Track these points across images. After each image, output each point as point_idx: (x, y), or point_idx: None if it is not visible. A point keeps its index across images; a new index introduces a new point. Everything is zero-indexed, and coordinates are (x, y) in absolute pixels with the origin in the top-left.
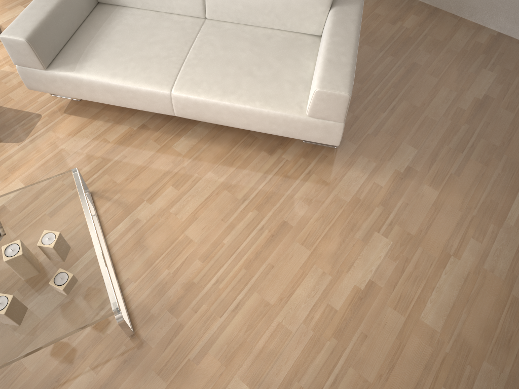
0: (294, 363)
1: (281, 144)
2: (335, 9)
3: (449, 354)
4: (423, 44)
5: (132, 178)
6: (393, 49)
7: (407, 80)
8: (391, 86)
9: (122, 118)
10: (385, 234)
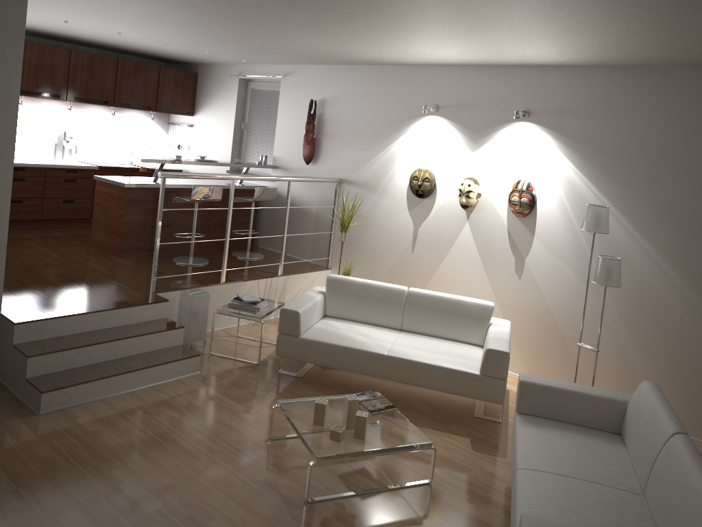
0: None
1: None
2: None
3: None
4: None
5: (448, 505)
6: None
7: None
8: None
9: None
10: None
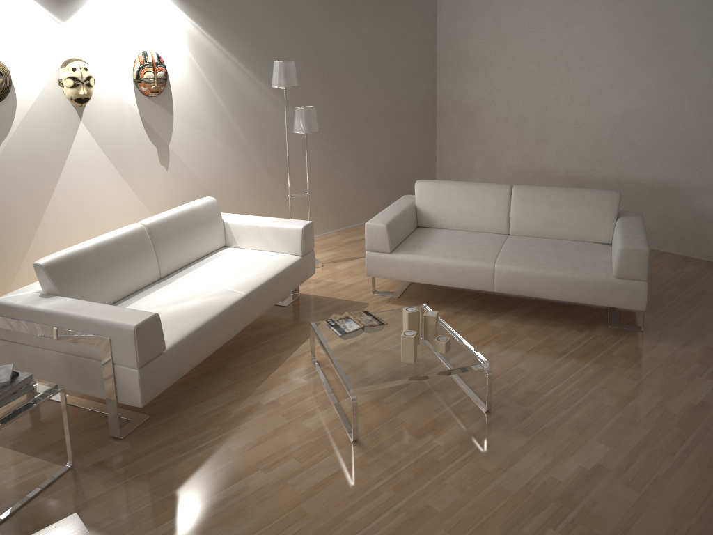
0: (644, 437)
1: (588, 326)
2: (621, 218)
3: None
4: (708, 280)
5: None
6: (678, 282)
7: (699, 299)
8: (684, 302)
9: (438, 307)
10: (708, 378)
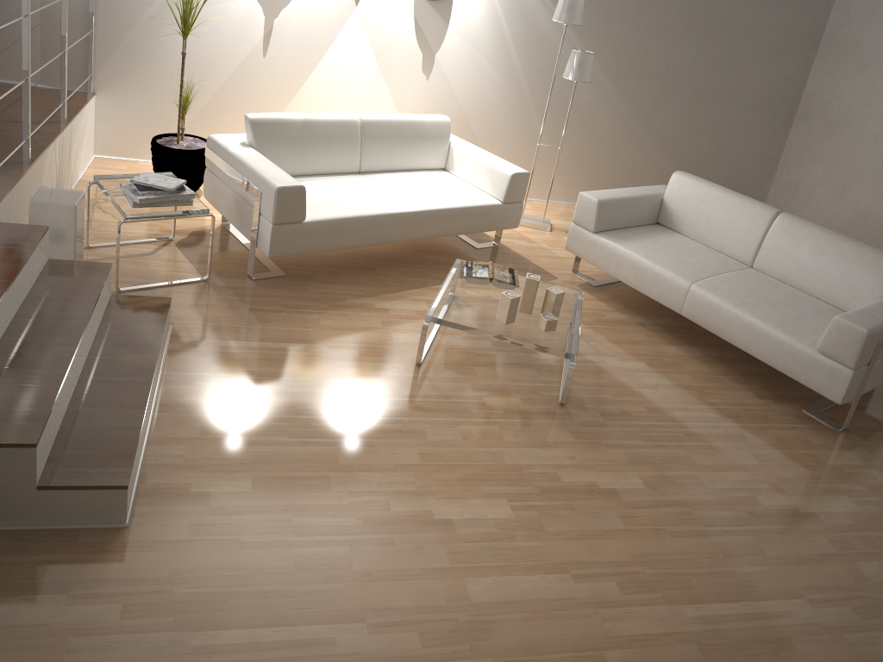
0: (695, 500)
1: (775, 398)
2: None
3: (874, 599)
4: None
5: (612, 341)
6: None
7: None
8: None
9: (625, 311)
10: (856, 503)
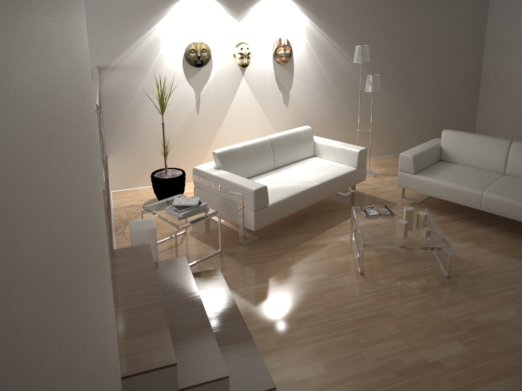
0: None
1: None
2: None
3: None
4: None
5: (448, 233)
6: None
7: None
8: None
9: (443, 214)
10: None
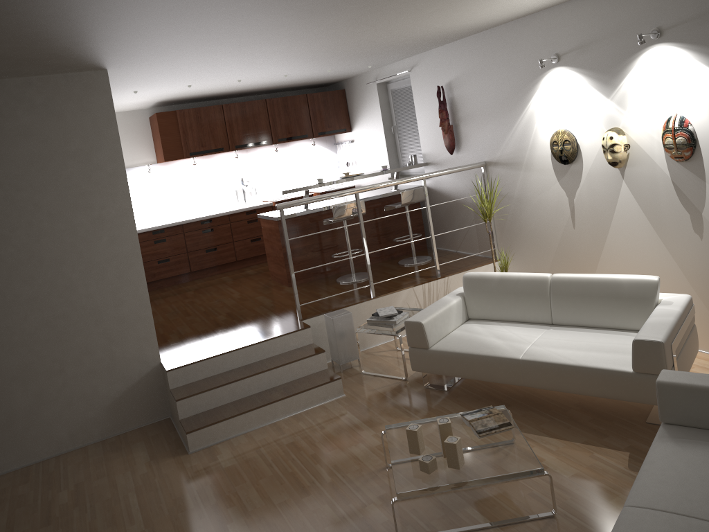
0: None
1: None
2: None
3: None
4: None
5: None
6: None
7: None
8: None
9: None
10: None
